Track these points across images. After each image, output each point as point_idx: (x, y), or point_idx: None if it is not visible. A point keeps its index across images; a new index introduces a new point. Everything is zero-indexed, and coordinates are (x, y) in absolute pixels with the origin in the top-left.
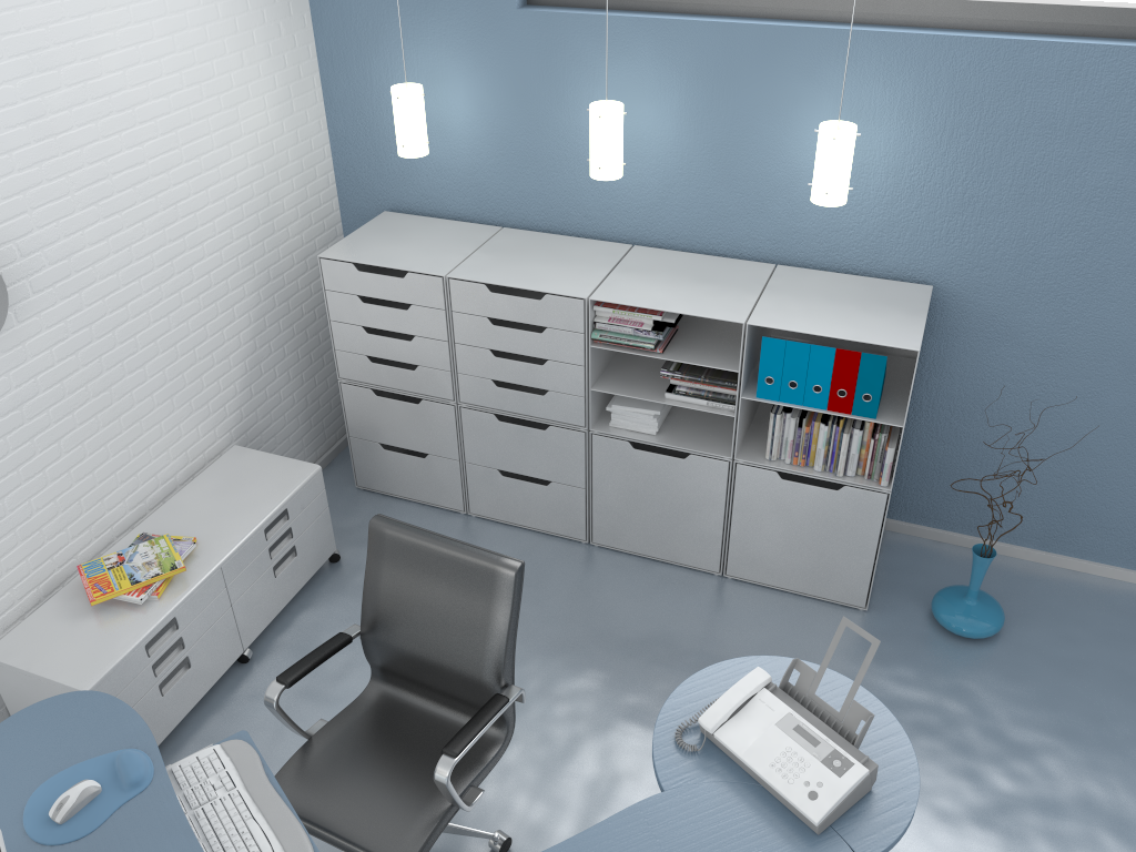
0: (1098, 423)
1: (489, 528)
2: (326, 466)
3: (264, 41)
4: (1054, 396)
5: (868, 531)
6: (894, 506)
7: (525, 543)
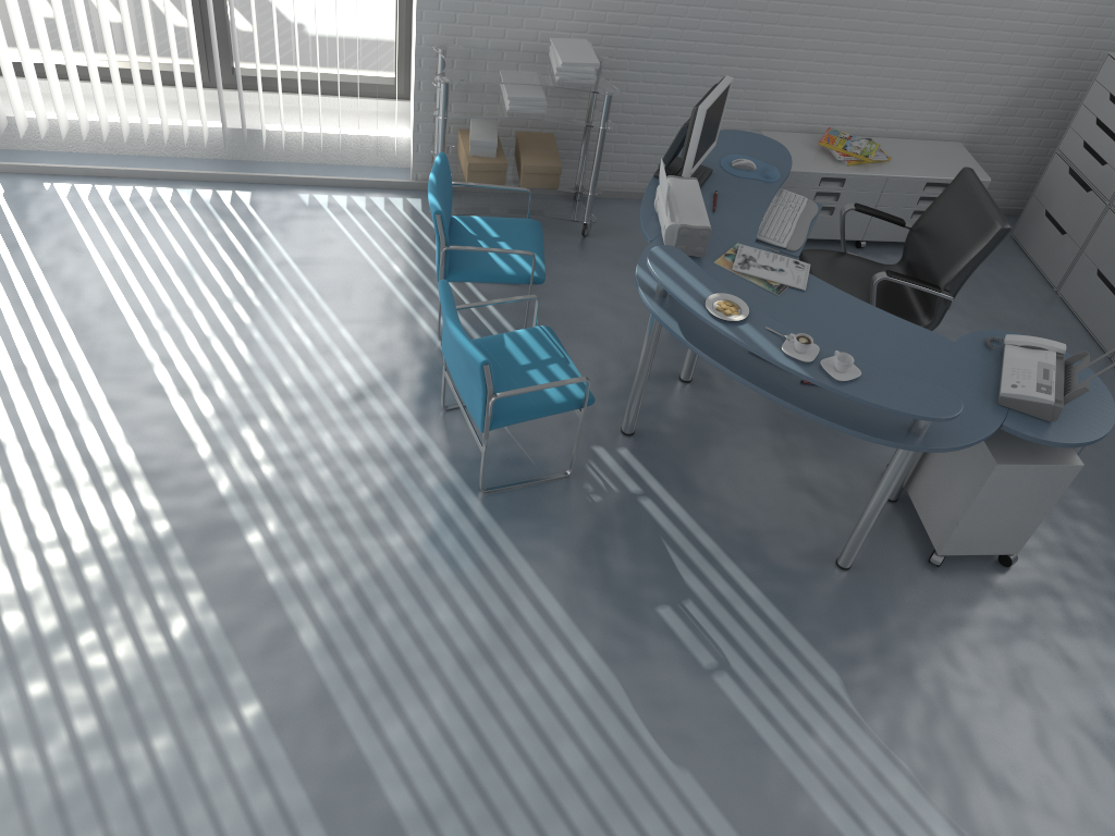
0: None
1: (1059, 306)
2: (1007, 215)
3: None
4: None
5: None
6: None
7: (1070, 327)
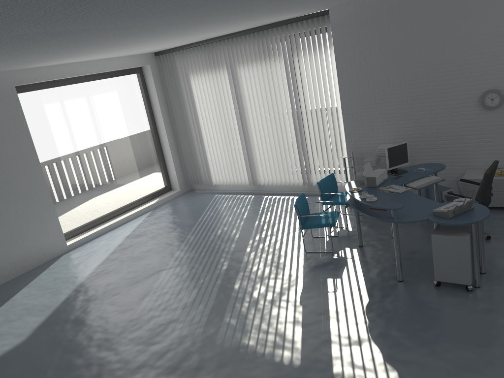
0: None
1: None
2: None
3: None
4: None
5: None
6: None
7: None
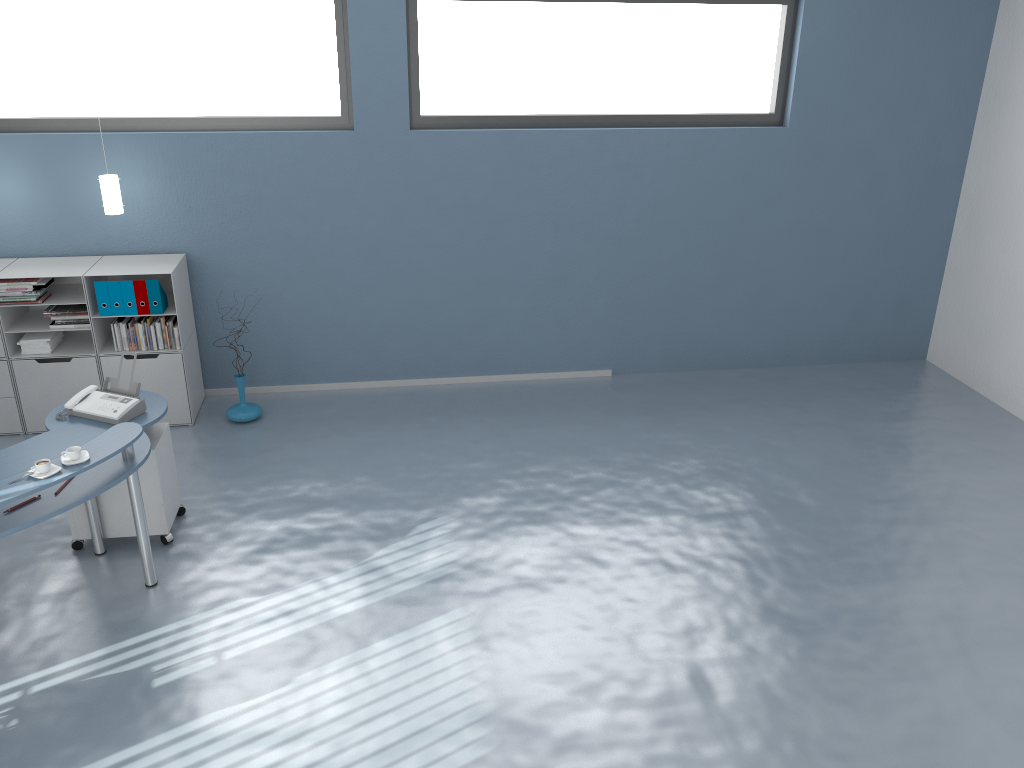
0: (285, 309)
1: None
2: None
3: None
4: (261, 300)
5: (179, 377)
6: (207, 381)
7: None
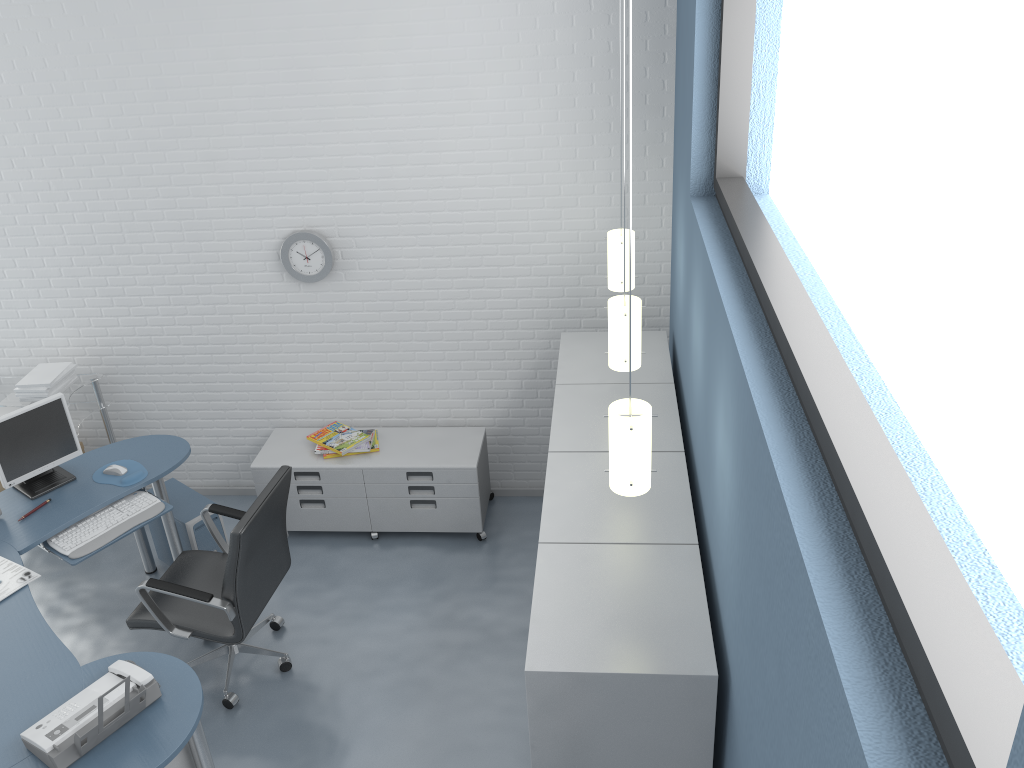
0: None
1: None
2: None
3: (606, 169)
4: None
5: None
6: None
7: None
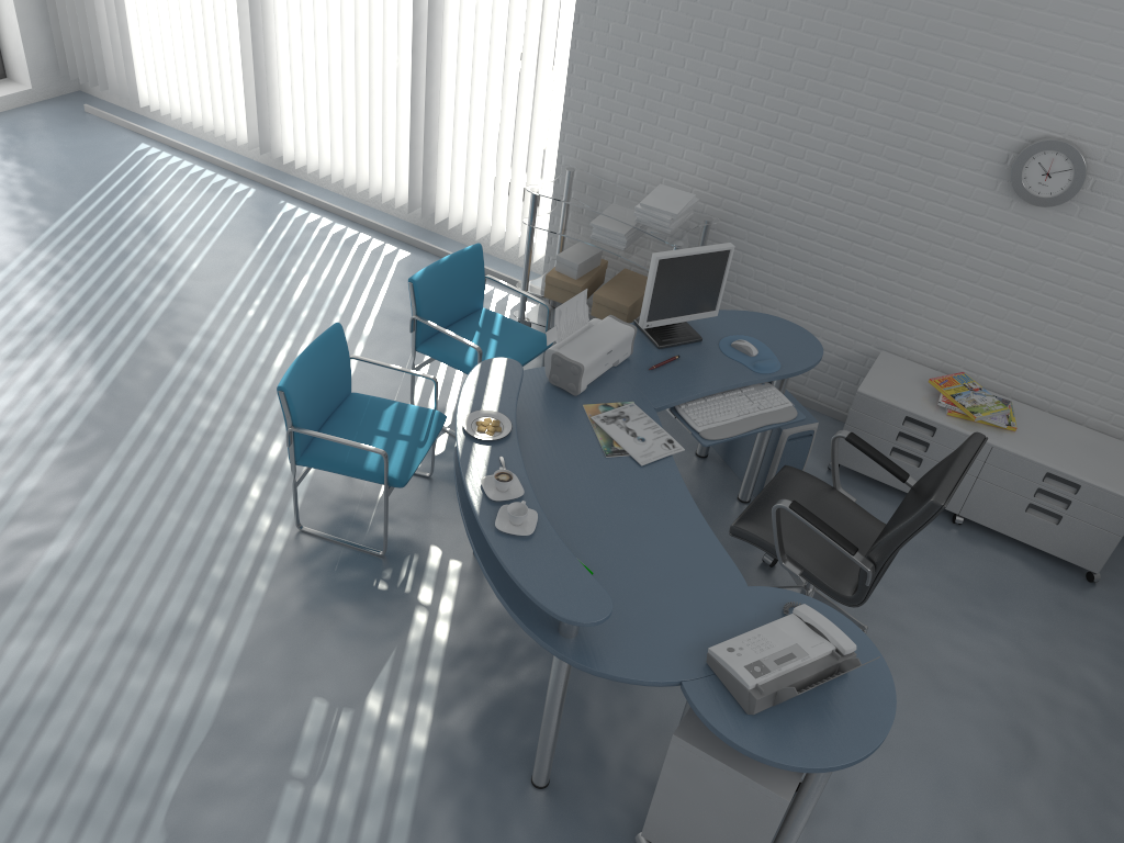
0: None
1: None
2: None
3: None
4: None
5: None
6: None
7: None
